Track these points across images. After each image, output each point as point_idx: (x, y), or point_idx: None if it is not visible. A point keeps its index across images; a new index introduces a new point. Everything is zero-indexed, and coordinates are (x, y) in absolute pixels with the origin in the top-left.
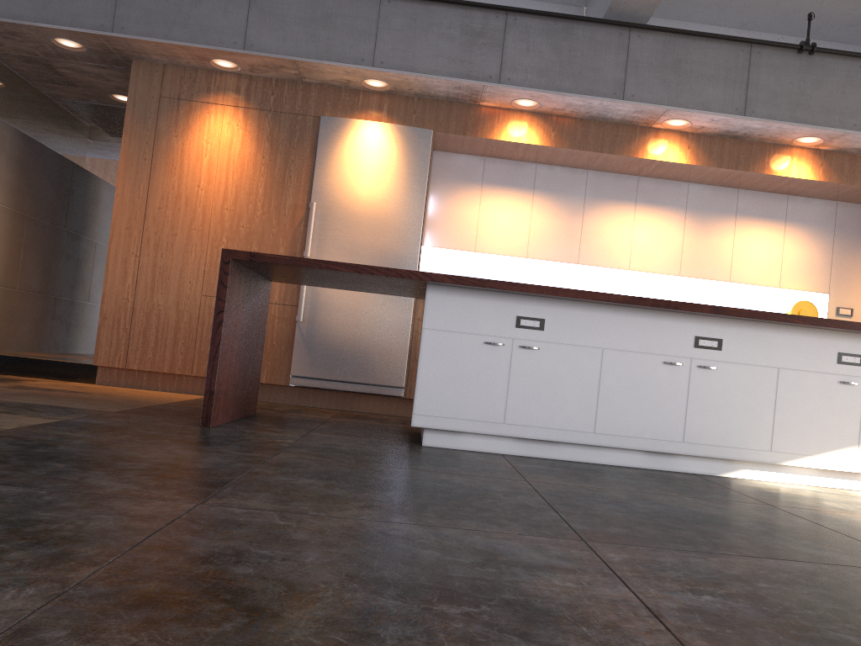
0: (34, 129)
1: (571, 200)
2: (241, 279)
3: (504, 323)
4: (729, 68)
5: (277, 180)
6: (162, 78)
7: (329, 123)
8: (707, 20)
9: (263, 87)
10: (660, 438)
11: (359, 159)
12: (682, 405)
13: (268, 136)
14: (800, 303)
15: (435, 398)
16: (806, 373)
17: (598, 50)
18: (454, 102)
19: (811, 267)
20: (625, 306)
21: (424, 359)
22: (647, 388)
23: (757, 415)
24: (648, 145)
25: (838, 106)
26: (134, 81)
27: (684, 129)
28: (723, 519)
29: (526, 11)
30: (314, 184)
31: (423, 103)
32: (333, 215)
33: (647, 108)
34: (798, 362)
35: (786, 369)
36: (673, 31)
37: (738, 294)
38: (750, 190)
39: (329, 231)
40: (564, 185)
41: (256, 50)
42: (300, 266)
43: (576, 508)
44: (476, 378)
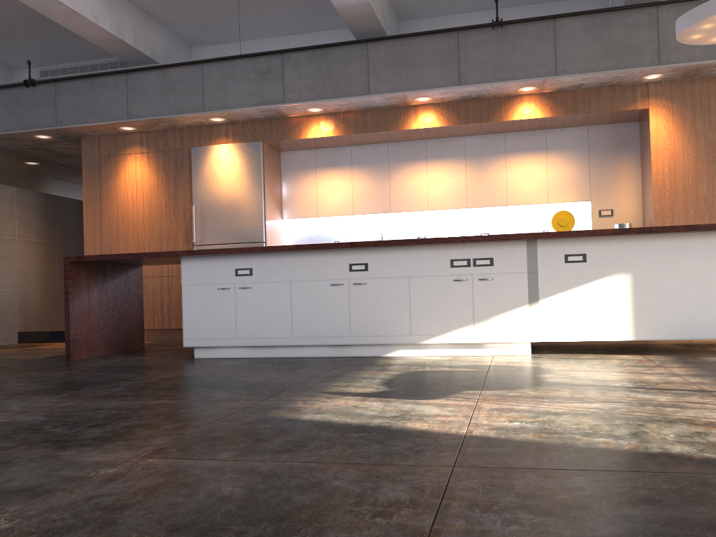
0: (59, 187)
1: (379, 167)
2: (90, 271)
3: (229, 274)
4: (443, 53)
5: (172, 195)
6: (99, 145)
7: (196, 151)
8: (460, 11)
9: (156, 136)
10: (335, 335)
11: (217, 171)
12: (346, 312)
13: (163, 168)
14: (558, 213)
15: (194, 327)
16: (429, 277)
17: (347, 64)
18: (273, 119)
19: (573, 182)
20: (301, 251)
21: (185, 304)
22: (322, 303)
23: (398, 311)
24: (411, 119)
25: (533, 60)
26: (84, 150)
27: (434, 102)
28: (237, 382)
29: (291, 50)
30: (192, 194)
31: (253, 124)
32: (206, 212)
33: (389, 96)
34: (422, 271)
35: (415, 277)
36: (394, 37)
37: (524, 213)
38: (514, 132)
39: (205, 223)
40: (373, 157)
41: (134, 117)
42: (104, 259)
43: (147, 384)
44: (216, 311)
